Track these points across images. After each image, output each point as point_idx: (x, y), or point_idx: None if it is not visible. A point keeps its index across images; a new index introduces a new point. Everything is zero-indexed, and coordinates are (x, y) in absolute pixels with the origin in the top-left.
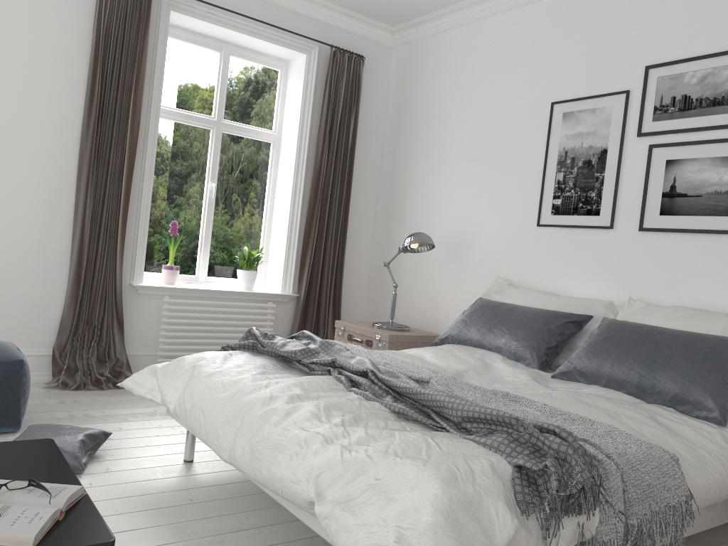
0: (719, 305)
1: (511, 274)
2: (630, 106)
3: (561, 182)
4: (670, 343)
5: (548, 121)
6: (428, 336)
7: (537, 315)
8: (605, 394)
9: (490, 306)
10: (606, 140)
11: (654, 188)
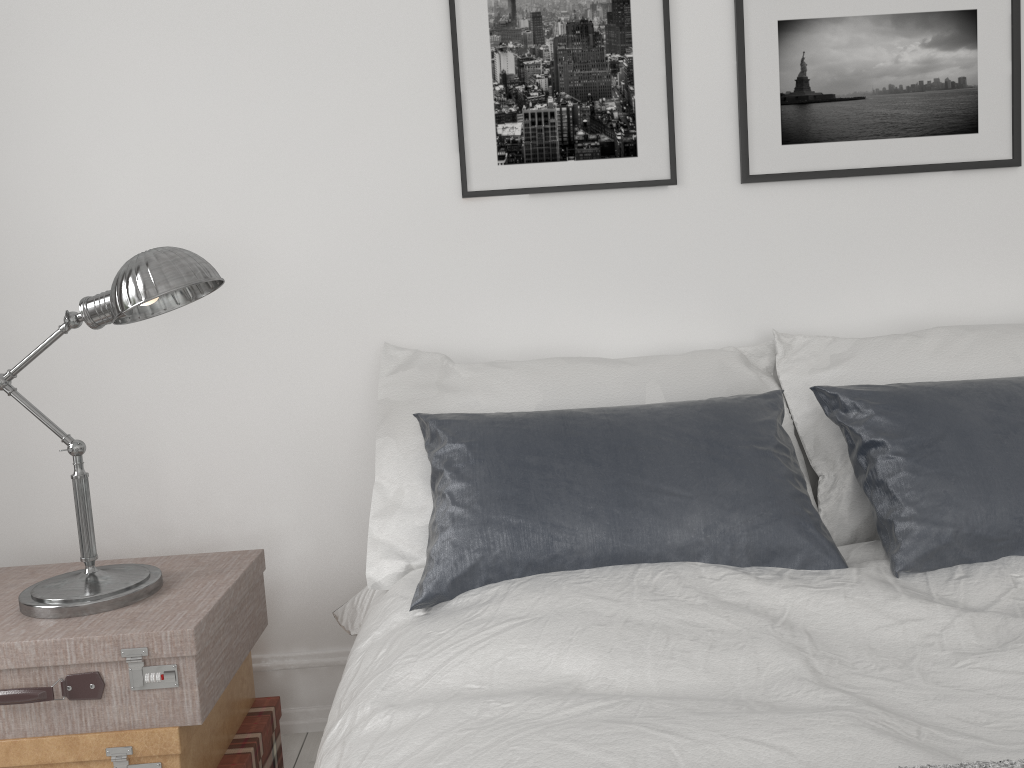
0: (926, 313)
1: (404, 333)
2: None
3: (516, 78)
4: None
5: None
6: (246, 573)
7: (705, 423)
8: None
9: (537, 433)
10: None
11: (761, 84)
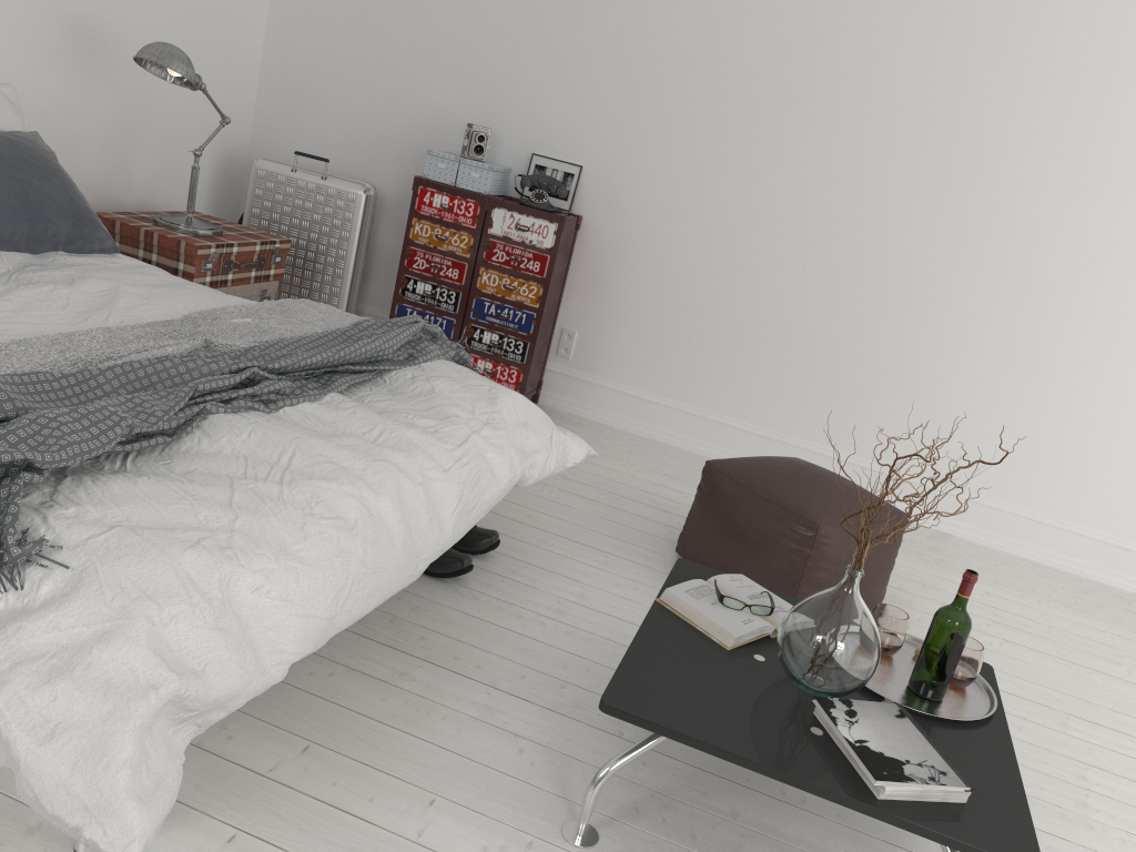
0: None
1: None
2: None
3: None
4: (5, 160)
5: None
6: None
7: None
8: (4, 263)
9: None
10: None
11: None
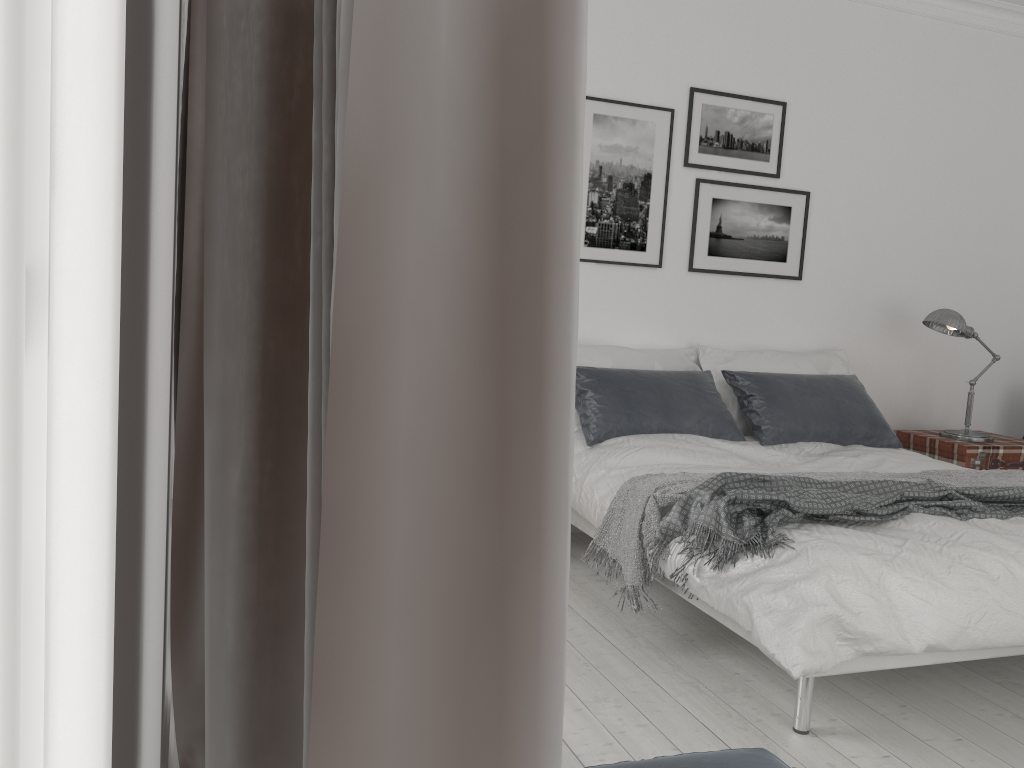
0: (757, 342)
1: None
2: (675, 129)
3: (597, 205)
4: (829, 389)
5: None
6: None
7: (690, 380)
8: (822, 448)
9: (625, 377)
10: (650, 163)
11: (702, 226)
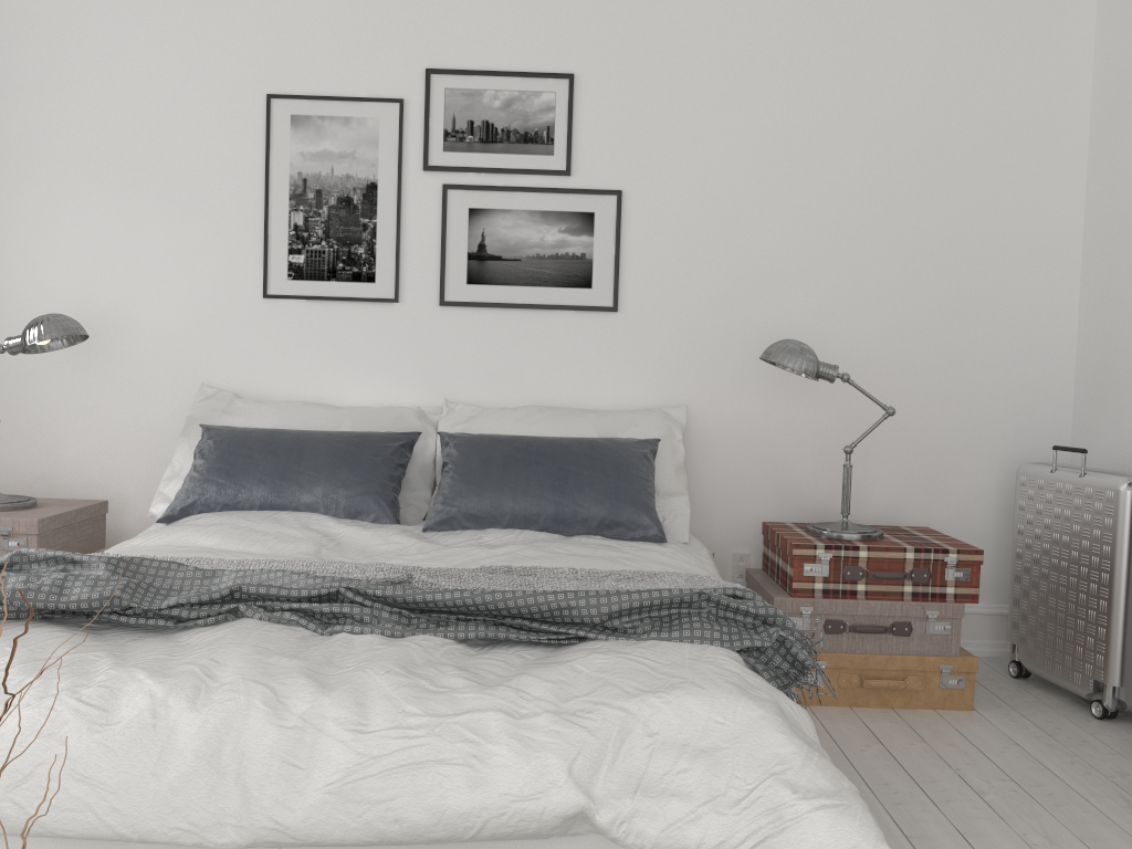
0: (554, 398)
1: (220, 379)
2: (408, 124)
3: (303, 228)
4: (569, 456)
5: (263, 124)
6: (88, 507)
7: (351, 442)
8: (517, 538)
9: (254, 438)
10: (374, 169)
11: (456, 246)
